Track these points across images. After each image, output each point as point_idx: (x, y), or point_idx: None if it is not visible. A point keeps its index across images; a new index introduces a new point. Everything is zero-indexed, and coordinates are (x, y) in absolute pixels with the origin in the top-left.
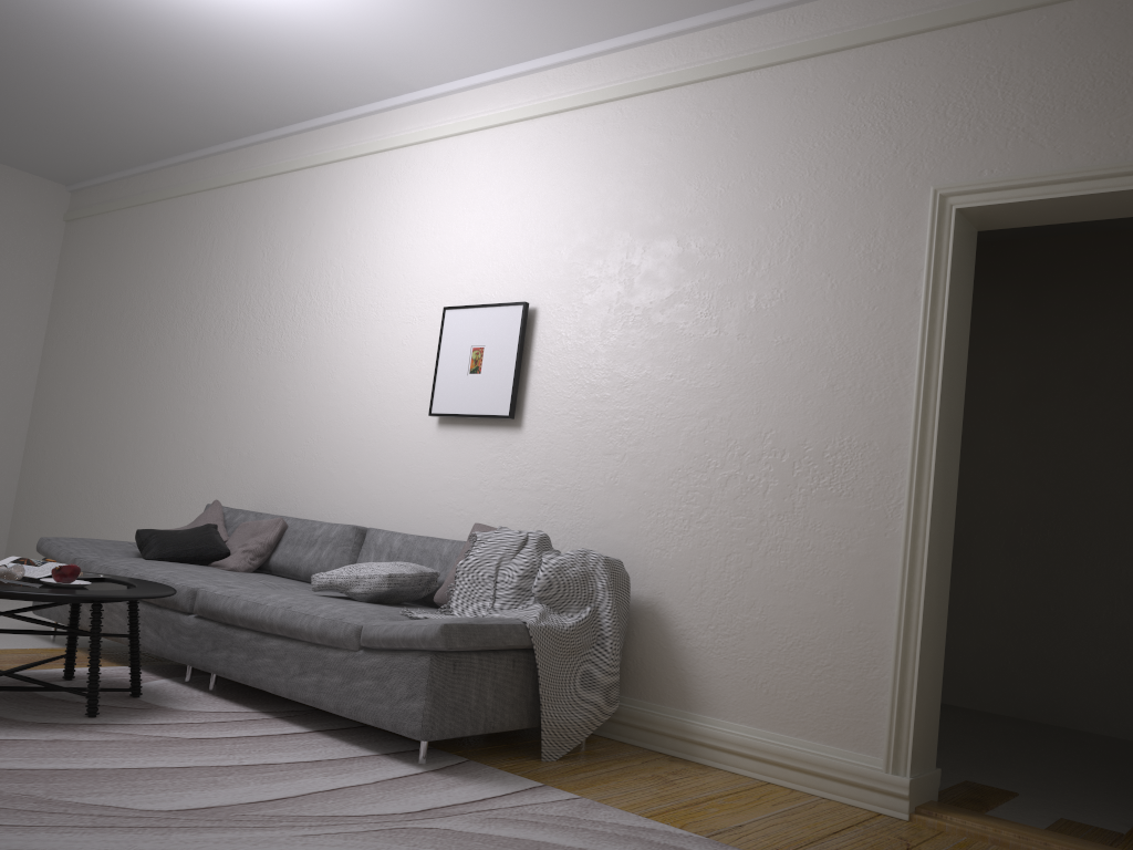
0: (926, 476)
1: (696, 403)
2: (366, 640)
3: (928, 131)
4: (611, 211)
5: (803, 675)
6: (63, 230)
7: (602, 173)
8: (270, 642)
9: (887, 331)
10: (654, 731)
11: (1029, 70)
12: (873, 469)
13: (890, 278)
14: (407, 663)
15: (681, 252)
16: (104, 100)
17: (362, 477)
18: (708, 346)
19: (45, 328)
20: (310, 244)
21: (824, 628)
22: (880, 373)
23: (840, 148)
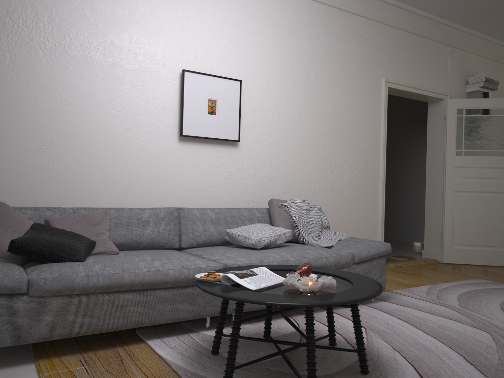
0: (384, 169)
1: (318, 141)
2: (361, 259)
3: (380, 58)
4: (275, 45)
5: (357, 236)
6: None
7: (269, 22)
8: None
9: (373, 122)
10: None
11: (401, 49)
12: (371, 167)
13: (373, 105)
14: (378, 263)
15: (308, 75)
16: None
17: (112, 173)
18: (321, 118)
19: None
20: None
21: (362, 219)
22: (372, 136)
23: (359, 53)
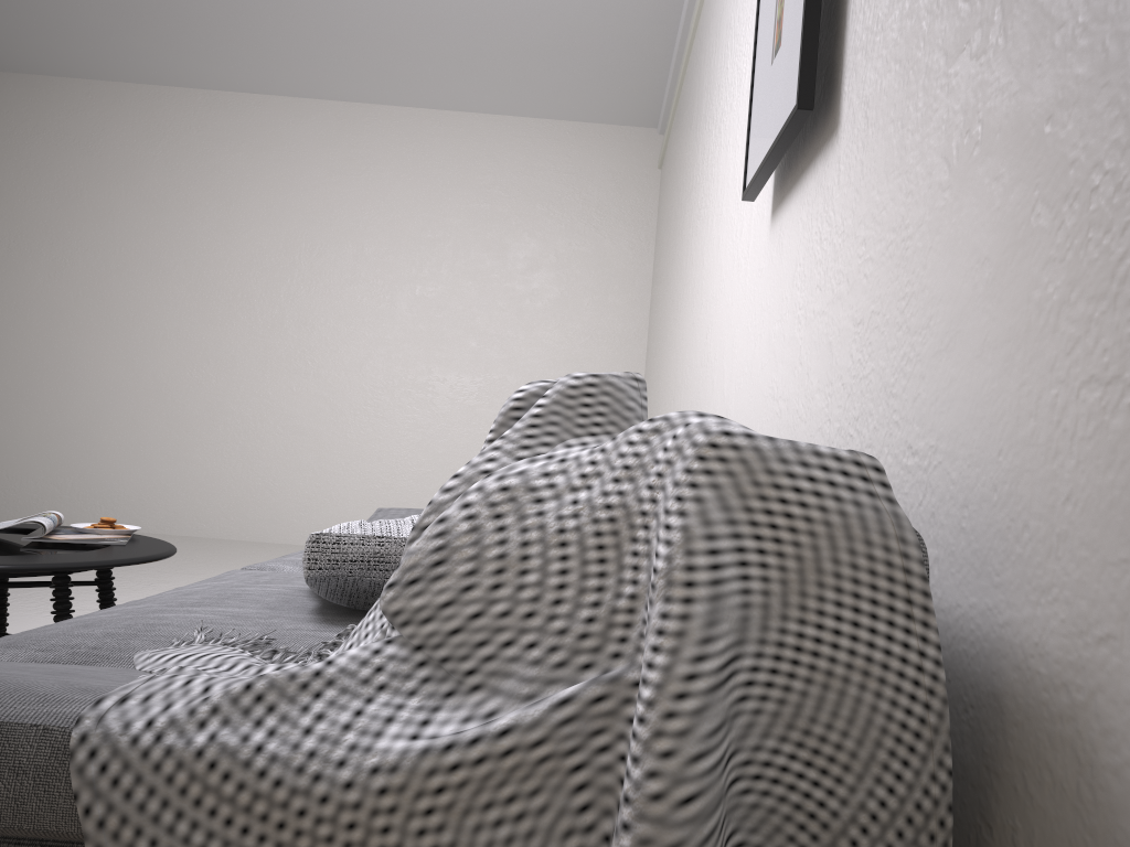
0: None
1: None
2: None
3: None
4: None
5: None
6: (659, 180)
7: None
8: None
9: None
10: None
11: None
12: None
13: None
14: None
15: None
16: None
17: (725, 376)
18: None
19: (650, 293)
20: (722, 18)
21: None
22: None
23: None
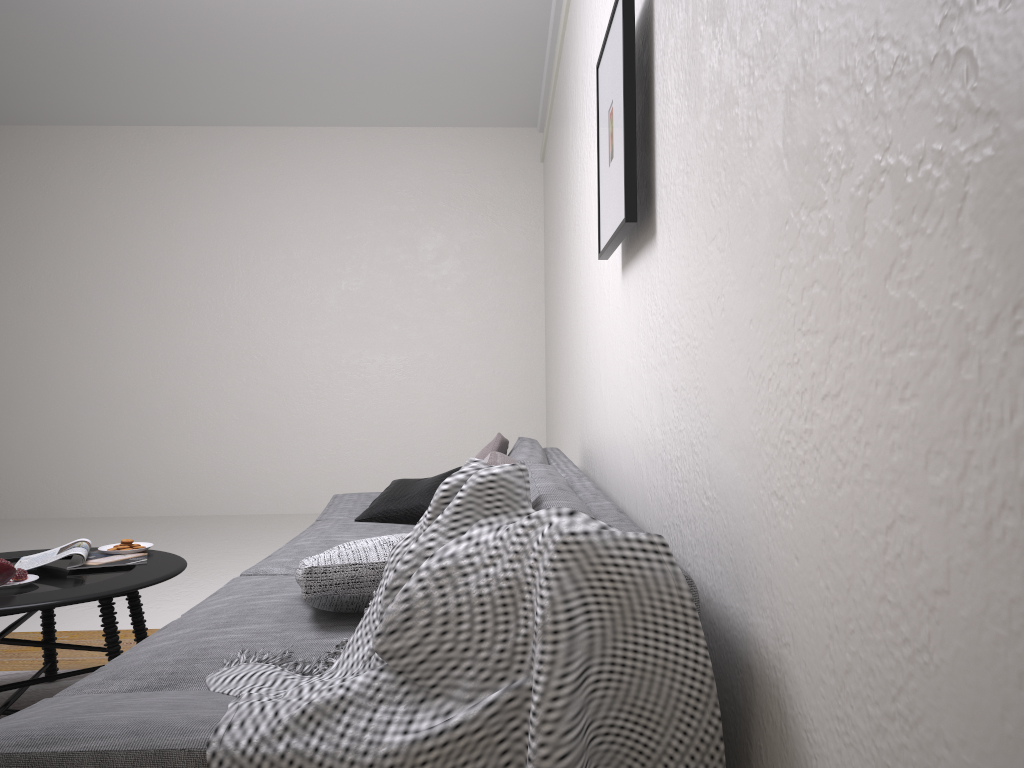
0: None
1: None
2: None
3: None
4: None
5: None
6: (542, 172)
7: None
8: None
9: None
10: None
11: None
12: None
13: None
14: None
15: None
16: (420, 10)
17: (602, 379)
18: None
19: (543, 270)
20: (578, 71)
21: None
22: None
23: None
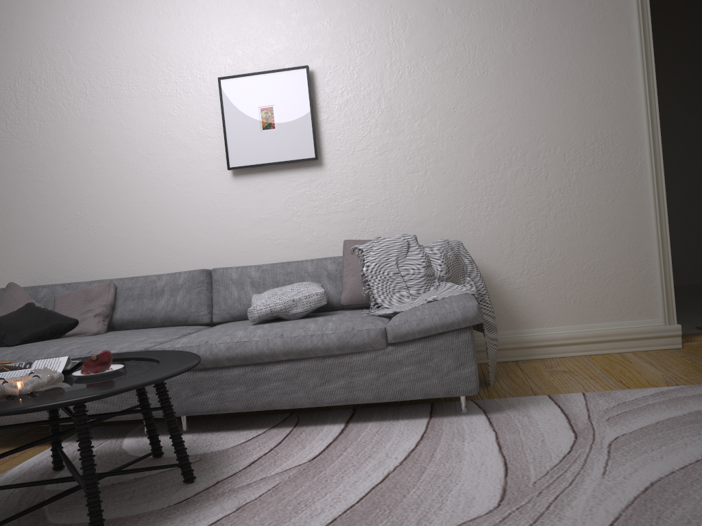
0: (657, 147)
1: (479, 125)
2: (399, 336)
3: None
4: None
5: (597, 285)
6: None
7: None
8: (273, 369)
9: (614, 59)
10: (499, 349)
11: None
12: (621, 149)
13: (609, 24)
14: (448, 342)
15: (441, 17)
16: None
17: (157, 233)
18: (480, 84)
19: None
20: (16, 34)
21: (606, 253)
22: (614, 87)
23: None
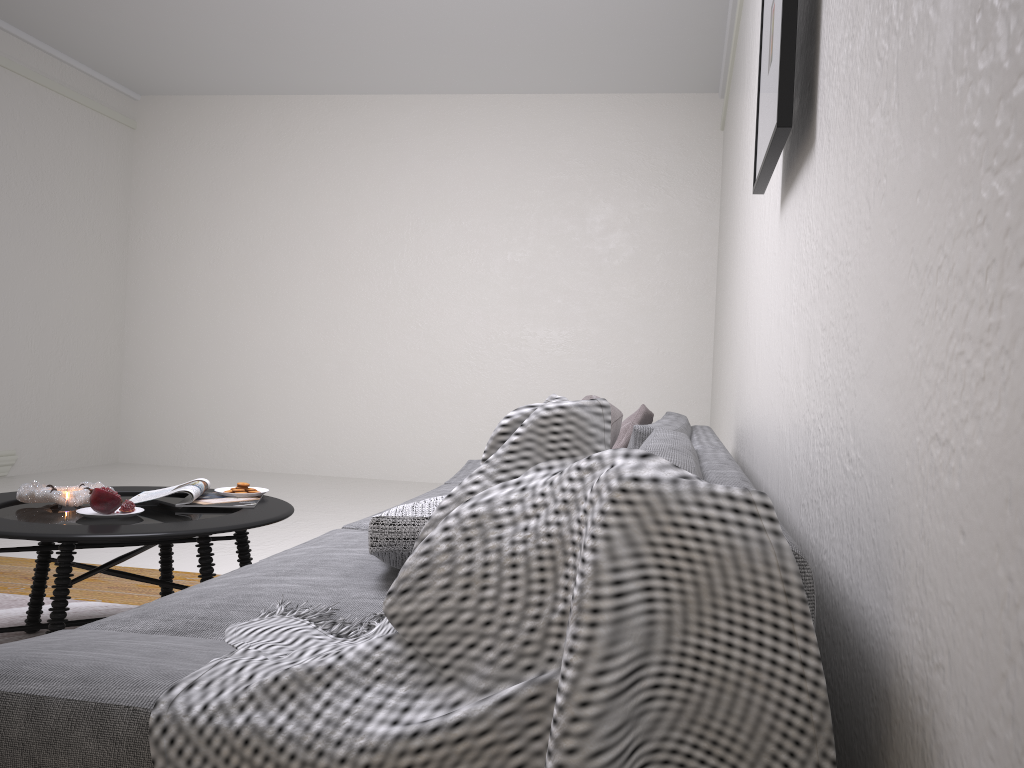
0: None
1: None
2: None
3: None
4: None
5: None
6: (721, 140)
7: None
8: None
9: None
10: None
11: None
12: None
13: None
14: None
15: None
16: None
17: (756, 344)
18: None
19: (717, 246)
20: (756, 4)
21: None
22: None
23: None
